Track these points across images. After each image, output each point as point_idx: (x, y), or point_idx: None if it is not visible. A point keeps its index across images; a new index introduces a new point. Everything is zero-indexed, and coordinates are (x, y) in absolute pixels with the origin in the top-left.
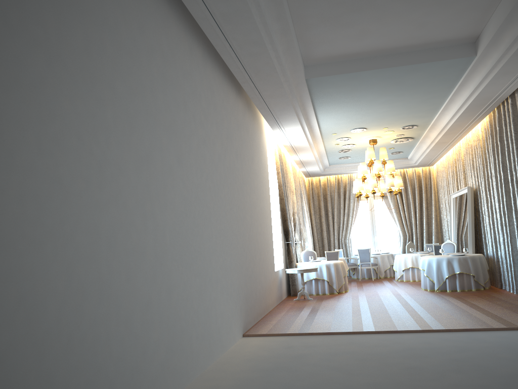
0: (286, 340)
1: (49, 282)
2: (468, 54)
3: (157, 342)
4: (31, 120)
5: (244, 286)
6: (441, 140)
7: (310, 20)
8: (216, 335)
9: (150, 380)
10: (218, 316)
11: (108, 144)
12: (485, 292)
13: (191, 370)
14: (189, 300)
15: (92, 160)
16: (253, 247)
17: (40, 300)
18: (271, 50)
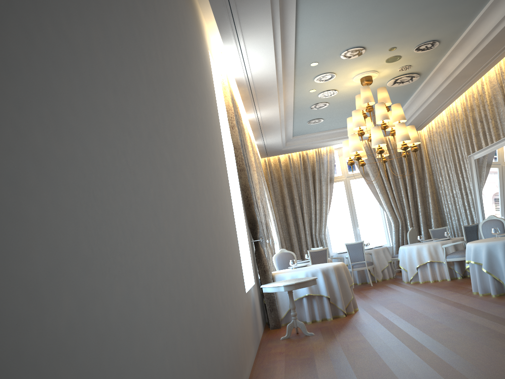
0: None
1: None
2: None
3: None
4: None
5: (190, 363)
6: (466, 69)
7: None
8: None
9: None
10: None
11: None
12: None
13: None
14: None
15: None
16: (206, 248)
17: None
18: None
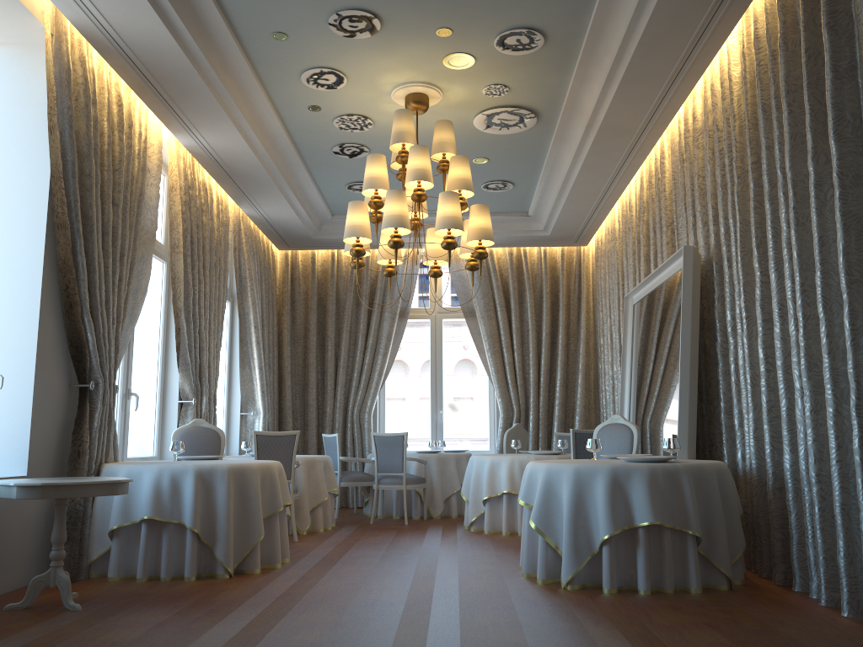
0: None
1: None
2: None
3: None
4: None
5: None
6: (616, 113)
7: None
8: None
9: None
10: None
11: None
12: (745, 608)
13: None
14: None
15: None
16: None
17: None
18: None
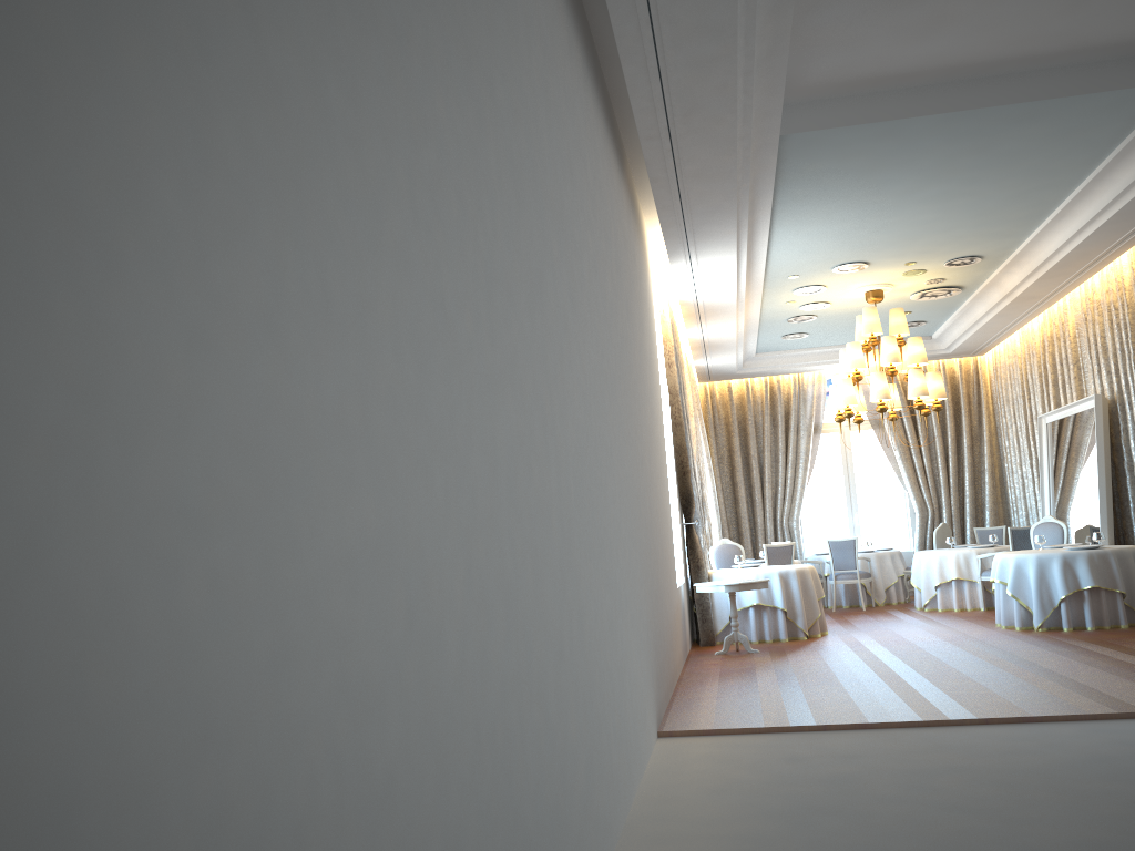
0: (771, 742)
1: (443, 578)
2: None
3: (575, 746)
4: (398, 126)
5: (651, 618)
6: (1030, 291)
7: None
8: (633, 731)
9: (573, 844)
10: (632, 686)
11: (494, 229)
12: None
13: (613, 816)
14: (602, 645)
15: (478, 264)
16: (655, 530)
17: (435, 625)
18: (741, 54)
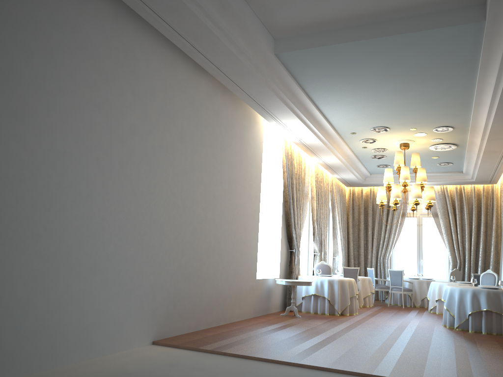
0: (186, 355)
1: None
2: (475, 19)
3: None
4: None
5: (168, 285)
6: (489, 147)
7: None
8: (77, 334)
9: None
10: (88, 312)
11: None
12: None
13: None
14: (4, 284)
15: None
16: (204, 245)
17: None
18: (194, 5)
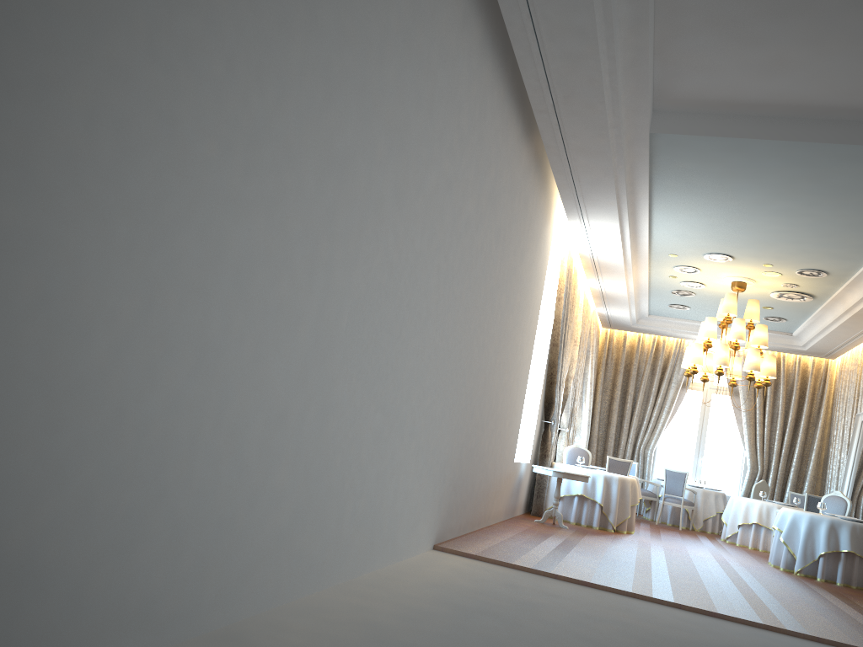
0: (507, 573)
1: (106, 296)
2: None
3: (280, 492)
4: None
5: (456, 463)
6: None
7: (688, 17)
8: (388, 526)
9: (250, 555)
10: (400, 495)
11: (279, 103)
12: None
13: (329, 567)
14: (355, 444)
15: (243, 117)
16: (488, 405)
17: (81, 320)
18: (605, 56)
